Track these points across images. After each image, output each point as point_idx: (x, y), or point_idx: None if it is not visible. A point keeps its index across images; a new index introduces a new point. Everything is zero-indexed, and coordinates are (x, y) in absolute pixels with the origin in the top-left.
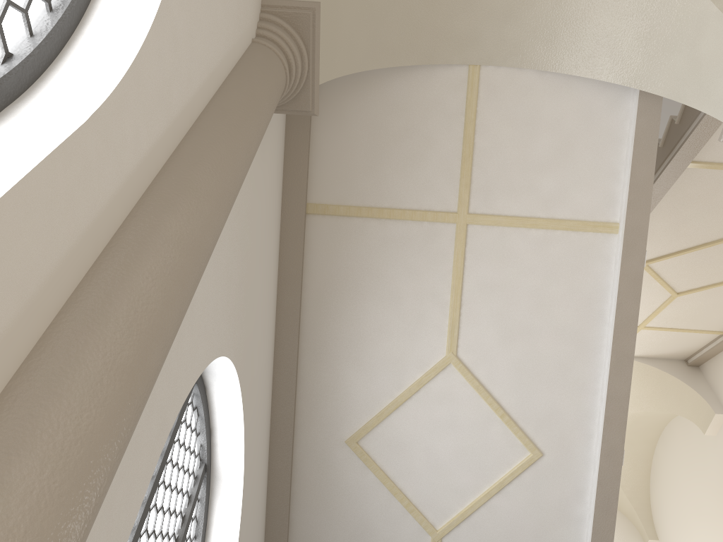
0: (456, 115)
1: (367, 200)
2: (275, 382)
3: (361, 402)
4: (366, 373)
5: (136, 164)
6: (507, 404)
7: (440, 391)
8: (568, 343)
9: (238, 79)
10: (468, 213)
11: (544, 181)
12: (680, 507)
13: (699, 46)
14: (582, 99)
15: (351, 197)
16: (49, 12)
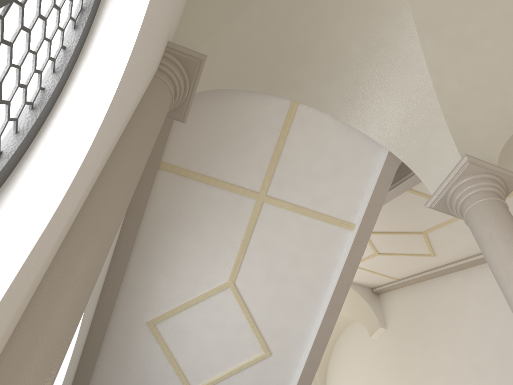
0: (275, 130)
1: (202, 169)
2: (107, 276)
3: (163, 299)
4: (172, 282)
5: (67, 221)
6: (258, 319)
7: (218, 303)
8: (305, 290)
9: (140, 117)
10: (266, 195)
11: (318, 187)
12: (344, 376)
13: (430, 141)
14: (355, 142)
15: (192, 165)
16: (31, 110)
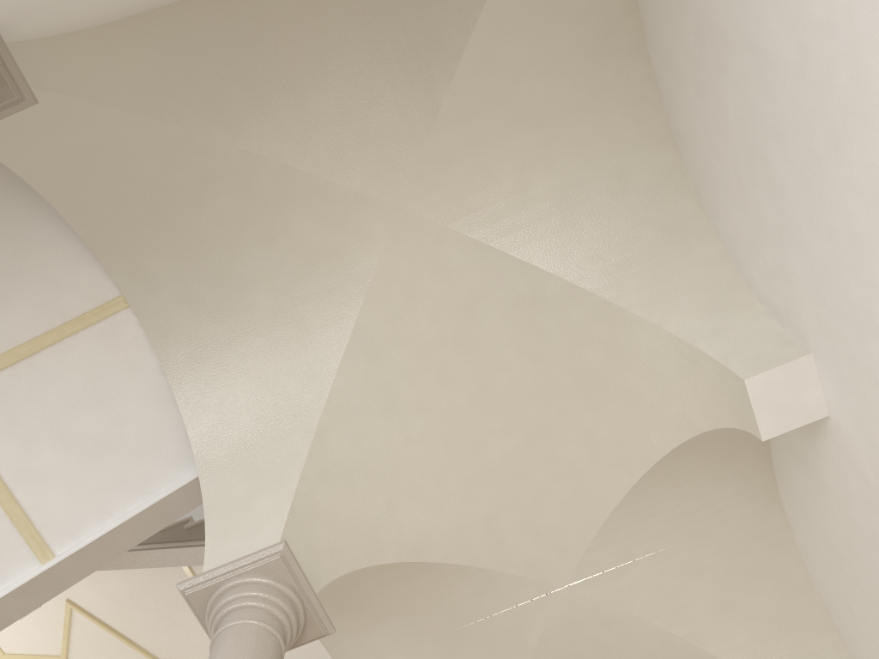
0: (58, 313)
1: None
2: None
3: None
4: None
5: None
6: None
7: None
8: None
9: None
10: None
11: (48, 452)
12: None
13: (260, 496)
14: (163, 428)
15: None
16: None
